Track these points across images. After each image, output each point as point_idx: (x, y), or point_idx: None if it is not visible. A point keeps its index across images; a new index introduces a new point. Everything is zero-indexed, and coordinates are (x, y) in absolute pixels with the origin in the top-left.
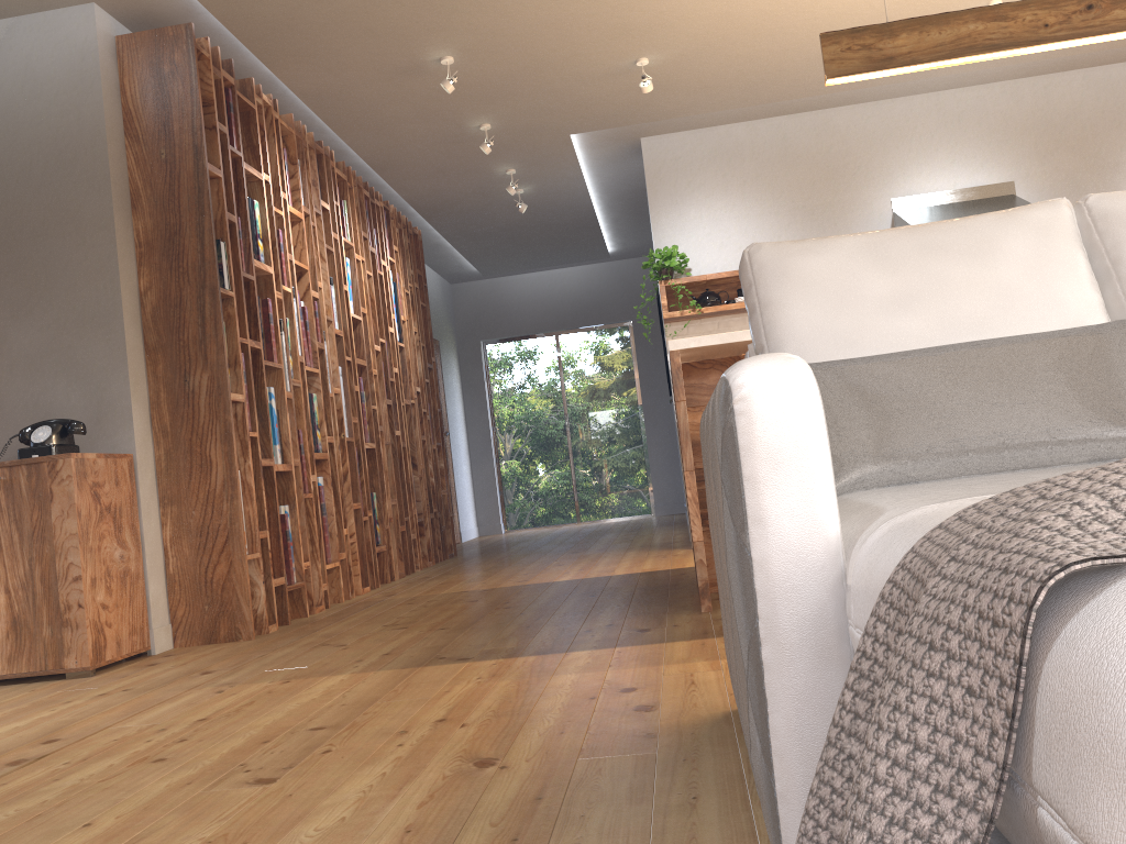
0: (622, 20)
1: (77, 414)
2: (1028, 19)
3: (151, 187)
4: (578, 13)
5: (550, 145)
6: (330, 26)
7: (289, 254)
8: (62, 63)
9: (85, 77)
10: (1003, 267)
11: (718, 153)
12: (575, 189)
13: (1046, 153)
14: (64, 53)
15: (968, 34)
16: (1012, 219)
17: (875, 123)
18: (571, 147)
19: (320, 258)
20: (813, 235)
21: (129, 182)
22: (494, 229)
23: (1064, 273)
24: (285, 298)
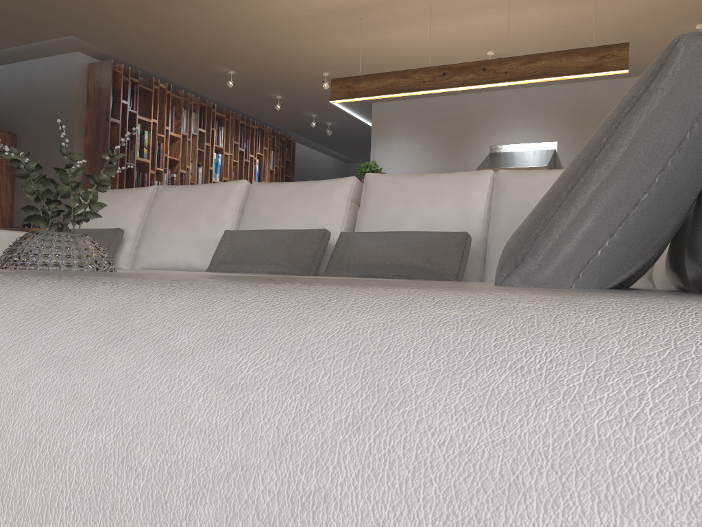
0: (296, 59)
1: None
2: (417, 78)
3: (91, 126)
4: (272, 56)
5: (321, 105)
6: (169, 60)
7: (165, 154)
8: (66, 75)
9: (72, 81)
10: (119, 206)
11: (408, 114)
12: (359, 124)
13: (578, 127)
14: (67, 71)
15: (390, 84)
16: (134, 191)
17: (489, 103)
18: (334, 106)
19: (194, 155)
20: (447, 162)
21: (85, 123)
22: (336, 139)
23: (132, 210)
24: (160, 173)
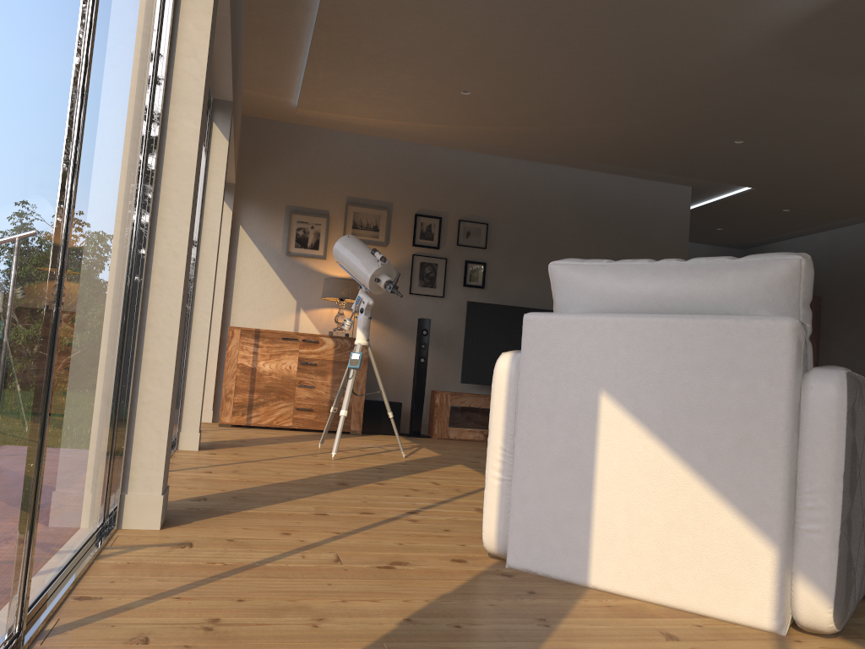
0: None
1: (862, 370)
2: None
3: None
4: None
5: None
6: None
7: None
8: None
9: None
10: None
11: None
12: None
13: None
14: None
15: None
16: None
17: None
18: None
19: None
20: None
21: None
22: None
23: None
24: None
